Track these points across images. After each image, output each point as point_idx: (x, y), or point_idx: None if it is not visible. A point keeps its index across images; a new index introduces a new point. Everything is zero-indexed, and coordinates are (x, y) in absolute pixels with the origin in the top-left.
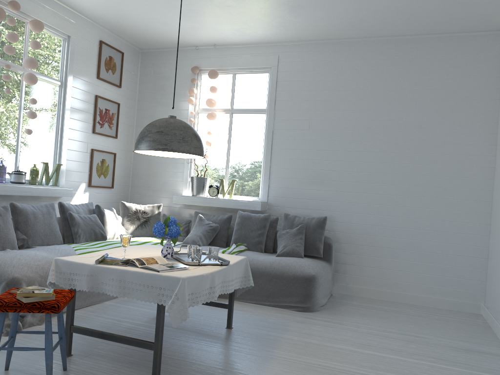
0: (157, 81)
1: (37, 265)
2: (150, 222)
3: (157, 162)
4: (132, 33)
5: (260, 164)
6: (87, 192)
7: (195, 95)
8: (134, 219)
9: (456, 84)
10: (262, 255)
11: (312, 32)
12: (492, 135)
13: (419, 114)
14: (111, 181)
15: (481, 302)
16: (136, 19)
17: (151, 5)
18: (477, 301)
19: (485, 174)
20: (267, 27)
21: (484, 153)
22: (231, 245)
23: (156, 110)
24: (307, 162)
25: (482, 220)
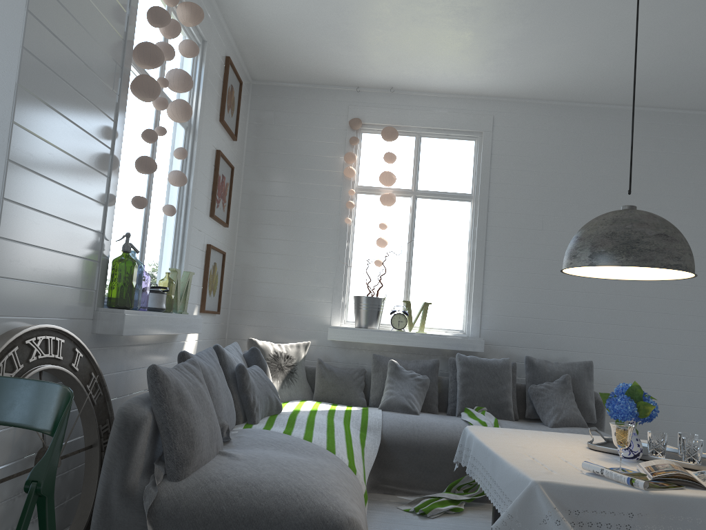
0: (284, 135)
1: (339, 485)
2: (297, 374)
3: (283, 269)
4: (270, 52)
5: (463, 278)
6: None
7: (352, 164)
8: (275, 370)
9: None
10: (525, 425)
11: (562, 88)
12: None
13: (696, 217)
14: (218, 301)
15: None
16: (312, 30)
17: (367, 11)
18: None
19: None
20: (509, 72)
21: None
22: (460, 411)
23: (282, 182)
24: (541, 278)
25: None
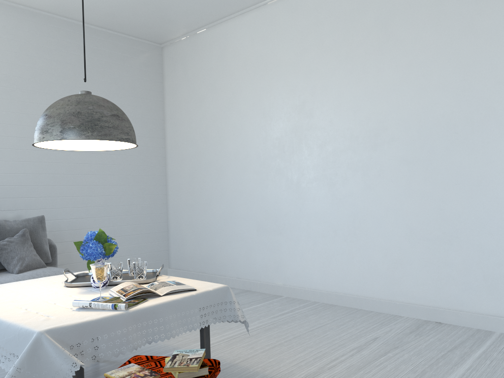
0: None
1: None
2: None
3: None
4: None
5: None
6: None
7: None
8: None
9: (134, 82)
10: None
11: None
12: (161, 130)
13: None
14: None
15: (166, 267)
16: None
17: None
18: (164, 267)
19: (160, 162)
20: None
21: (158, 145)
22: None
23: None
24: None
25: (162, 201)
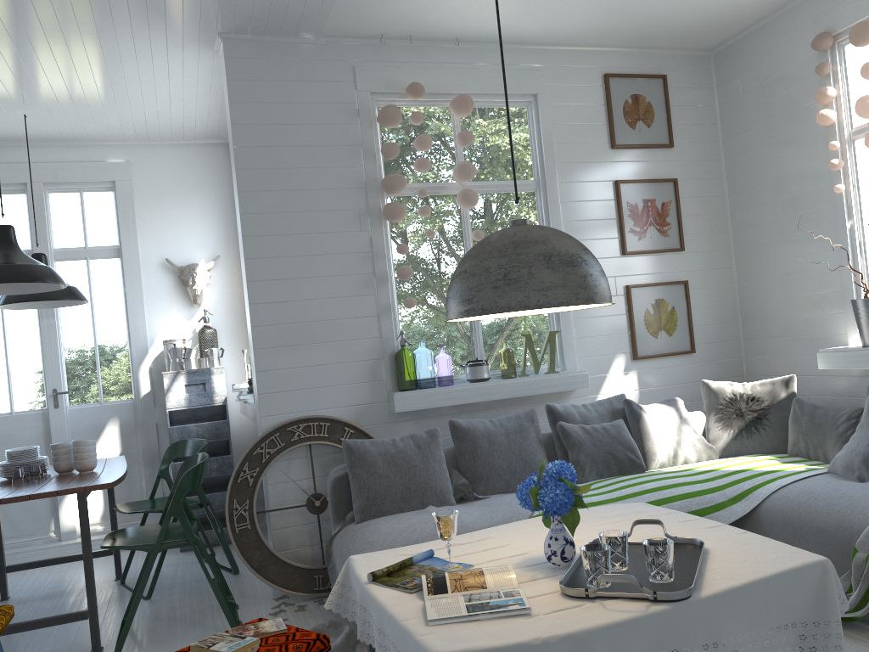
0: (752, 101)
1: None
2: (769, 420)
3: (783, 279)
4: (662, 31)
5: None
6: (633, 371)
7: (834, 101)
8: (729, 417)
9: None
10: None
11: None
12: None
13: None
14: (686, 339)
15: None
16: (639, 2)
17: None
18: None
19: None
20: None
21: None
22: None
23: (762, 164)
24: None
25: None
